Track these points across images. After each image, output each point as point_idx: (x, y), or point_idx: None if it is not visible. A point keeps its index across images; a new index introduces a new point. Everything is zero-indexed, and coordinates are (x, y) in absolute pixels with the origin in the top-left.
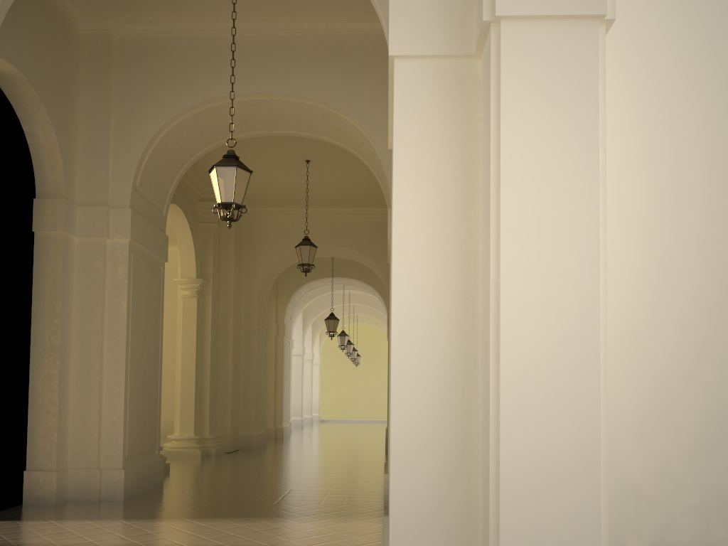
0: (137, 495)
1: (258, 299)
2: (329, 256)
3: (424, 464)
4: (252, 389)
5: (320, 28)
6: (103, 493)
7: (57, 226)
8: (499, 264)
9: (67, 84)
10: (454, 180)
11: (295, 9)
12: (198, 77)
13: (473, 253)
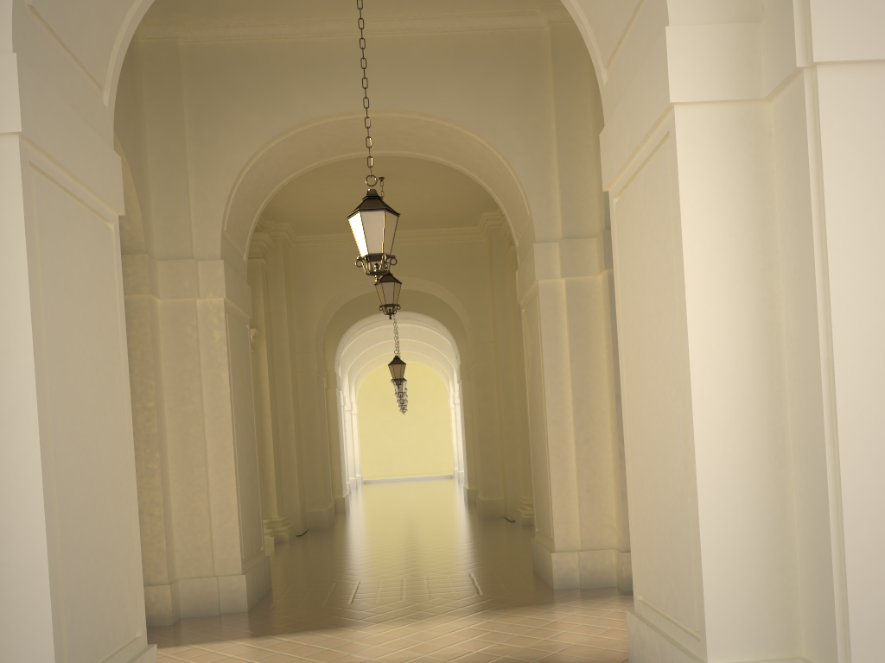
0: (256, 603)
1: (315, 347)
2: None
3: (738, 557)
4: (318, 457)
5: (436, 27)
6: (222, 605)
7: (141, 288)
8: (829, 338)
9: (134, 110)
10: (749, 242)
11: (409, 6)
12: (291, 92)
13: (774, 322)
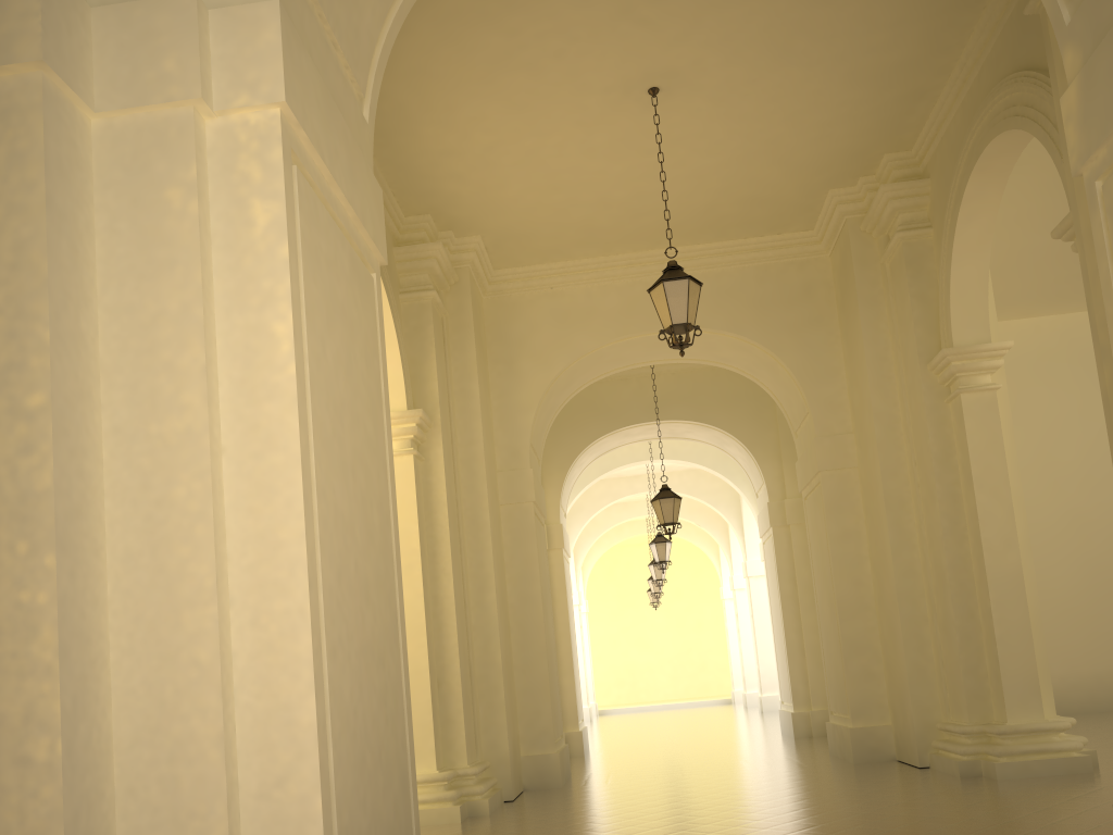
0: None
1: (530, 460)
2: (659, 362)
3: None
4: (539, 655)
5: None
6: None
7: (16, 47)
8: None
9: None
10: None
11: None
12: None
13: None
